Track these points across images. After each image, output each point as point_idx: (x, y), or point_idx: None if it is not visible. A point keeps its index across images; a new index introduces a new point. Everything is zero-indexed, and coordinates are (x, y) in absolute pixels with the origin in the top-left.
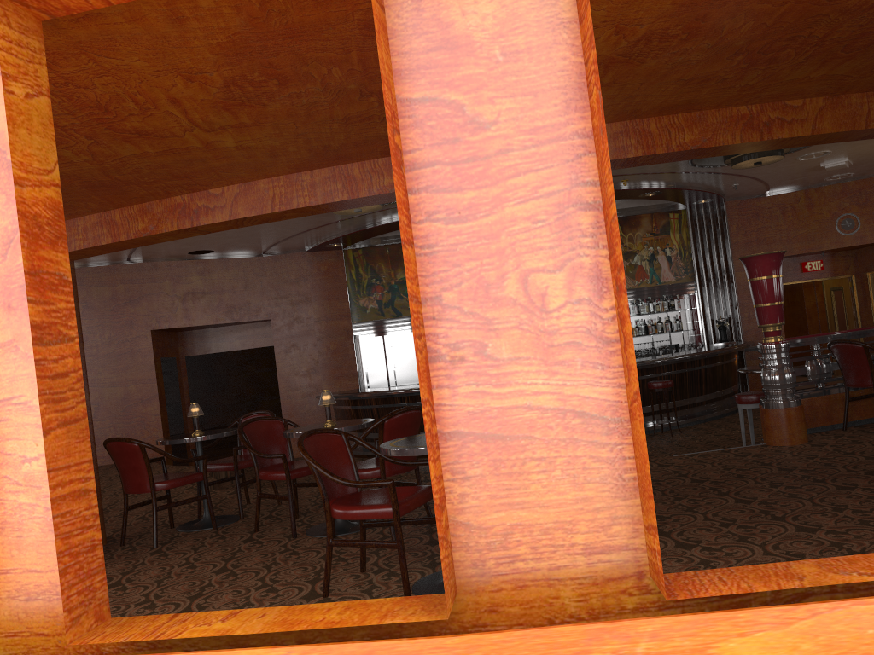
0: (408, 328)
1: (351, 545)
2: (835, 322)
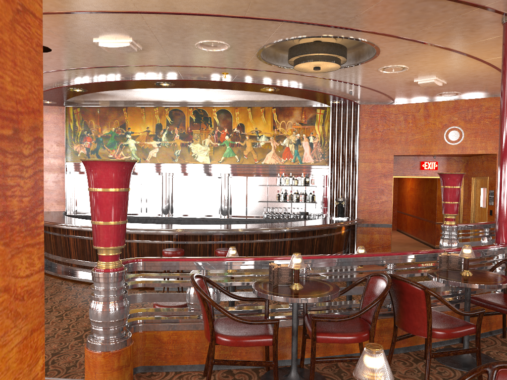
0: None
1: None
2: None
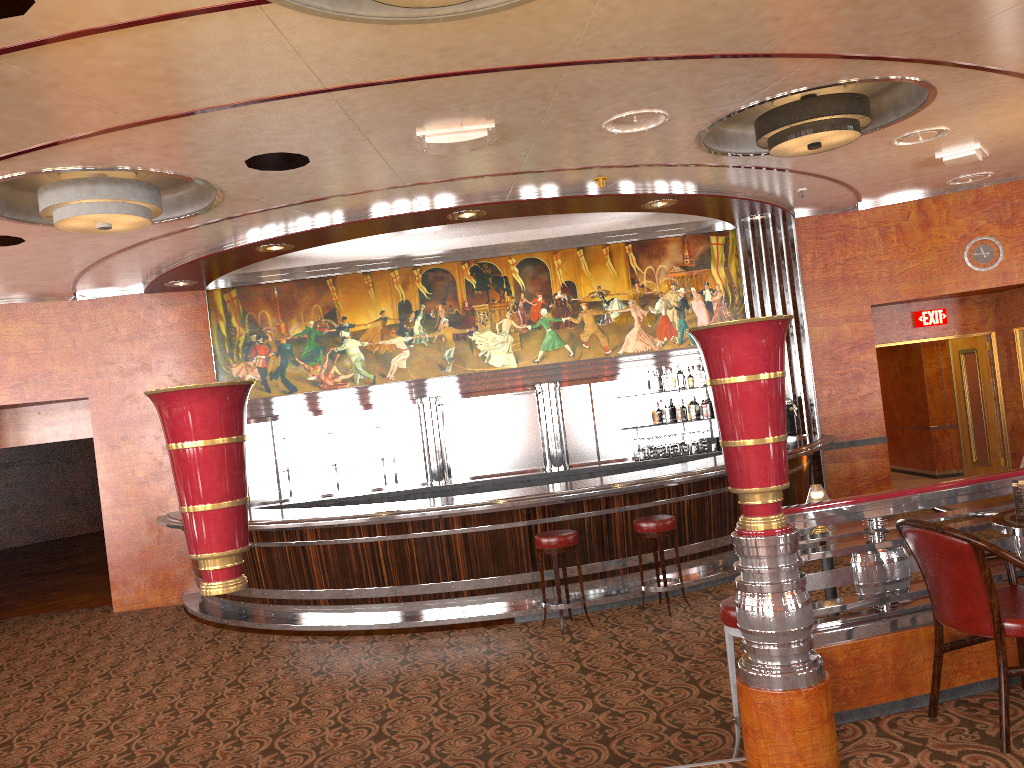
0: (307, 411)
1: None
2: (965, 402)
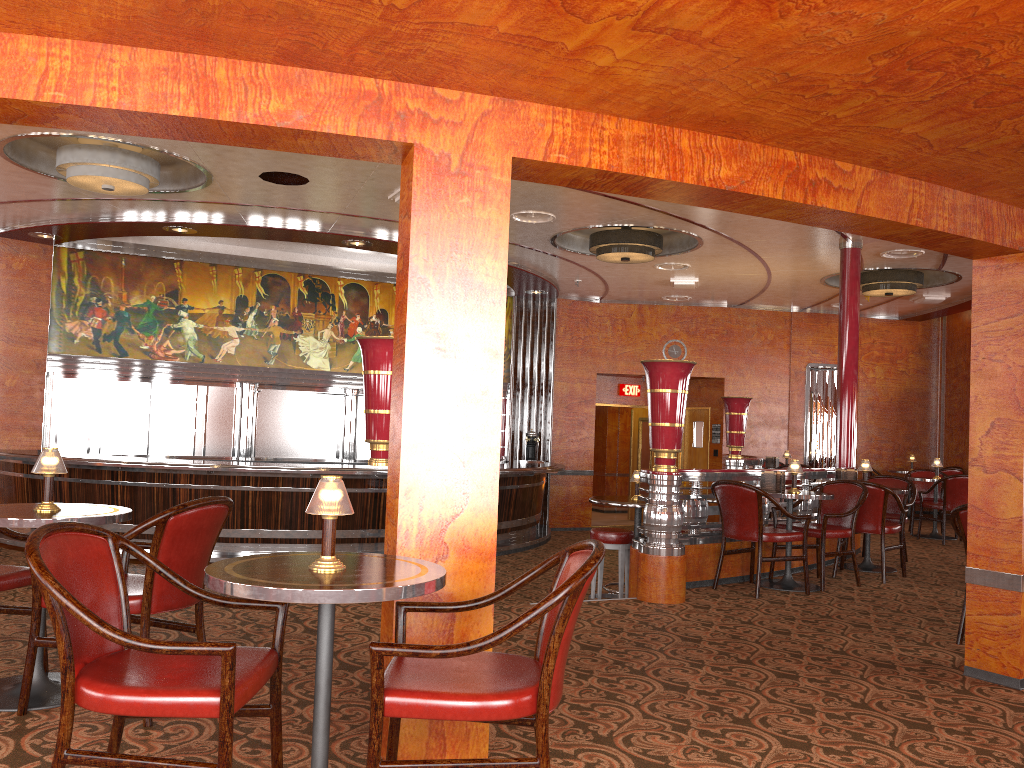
0: (134, 376)
1: (111, 765)
2: (638, 456)
